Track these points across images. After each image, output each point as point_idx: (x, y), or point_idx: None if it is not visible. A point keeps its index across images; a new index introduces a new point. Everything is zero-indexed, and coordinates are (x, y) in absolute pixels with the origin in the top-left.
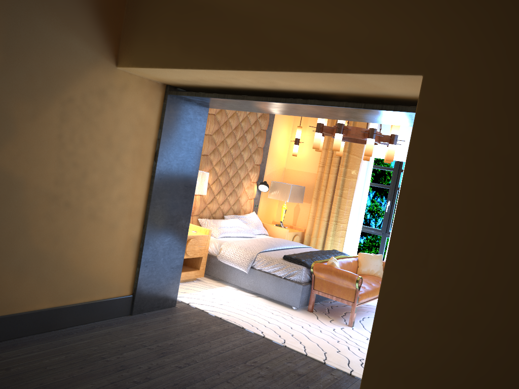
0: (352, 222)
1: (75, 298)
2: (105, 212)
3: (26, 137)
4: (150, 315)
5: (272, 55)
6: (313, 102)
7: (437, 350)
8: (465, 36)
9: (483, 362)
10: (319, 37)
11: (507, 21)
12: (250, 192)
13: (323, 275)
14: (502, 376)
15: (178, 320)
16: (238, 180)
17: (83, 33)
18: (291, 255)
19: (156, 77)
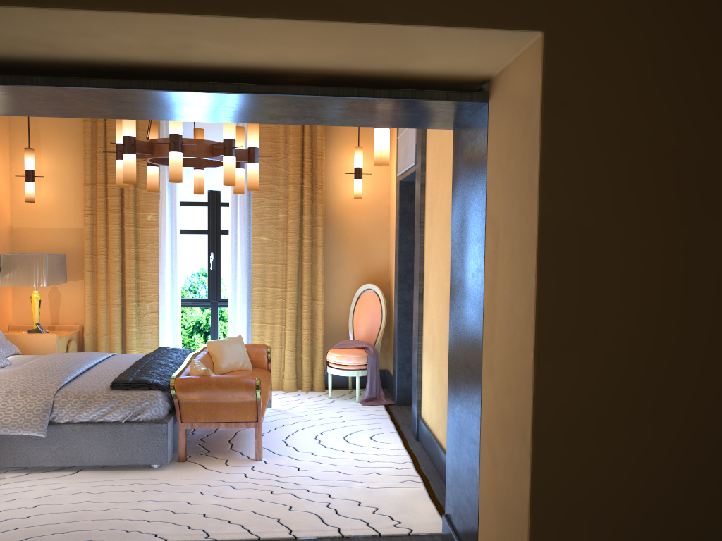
0: (166, 297)
1: None
2: None
3: None
4: None
5: None
6: (256, 87)
7: (632, 457)
8: None
9: (692, 449)
10: None
11: None
12: None
13: (197, 395)
14: (716, 459)
15: None
16: None
17: None
18: (124, 378)
19: None
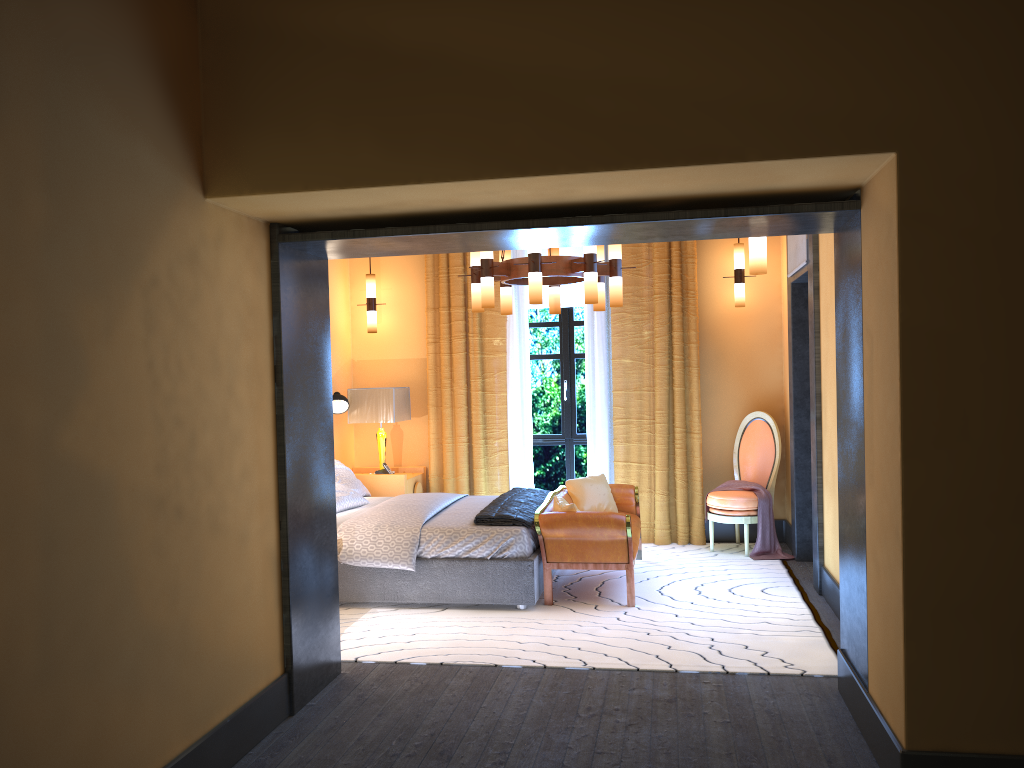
0: (516, 432)
1: (215, 713)
2: (229, 513)
3: (103, 378)
4: (323, 703)
5: (607, 143)
6: (627, 217)
7: (1011, 555)
8: (948, 88)
9: None
10: (697, 105)
11: (1004, 63)
12: None
13: (563, 532)
14: None
15: (381, 693)
16: None
17: (153, 133)
18: (486, 513)
19: (276, 210)
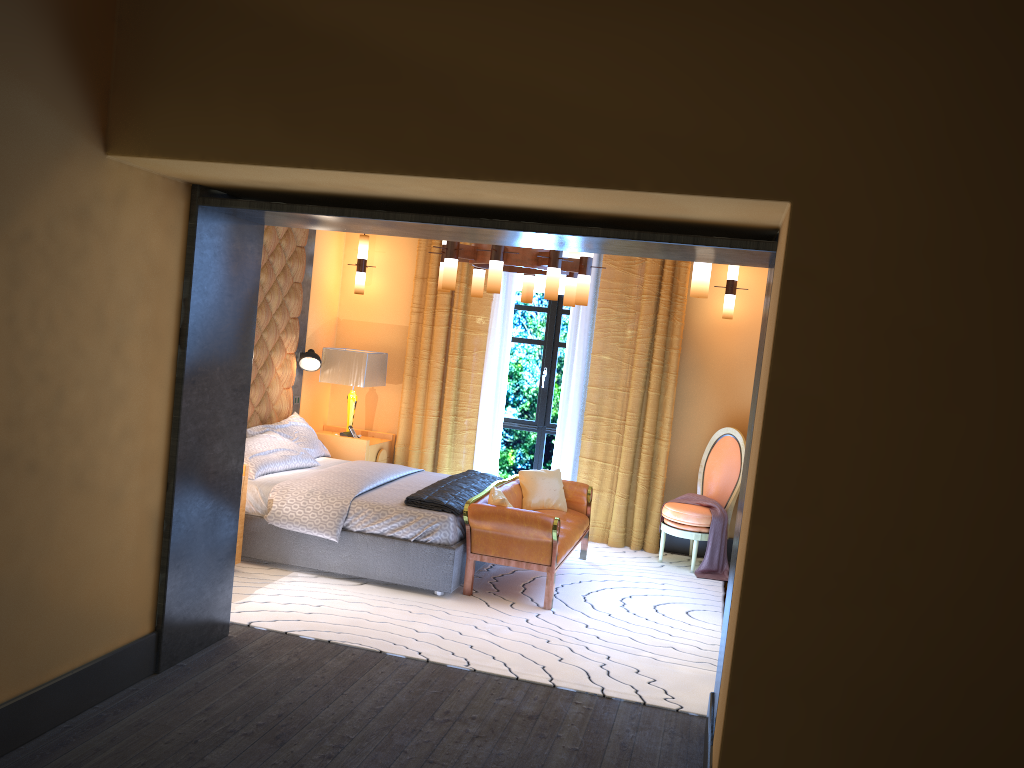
0: (486, 414)
1: (57, 665)
2: (100, 471)
3: None
4: (194, 665)
5: (500, 152)
6: (540, 226)
7: (846, 638)
8: (854, 141)
9: (917, 642)
10: (596, 125)
11: (917, 122)
12: (286, 375)
13: (490, 525)
14: (945, 658)
15: (254, 663)
16: (265, 354)
17: (43, 85)
18: (419, 495)
19: (188, 174)
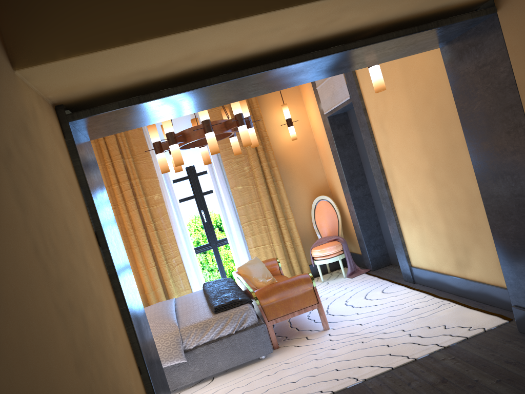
0: (185, 250)
1: None
2: (121, 380)
3: (8, 278)
4: None
5: None
6: (354, 44)
7: None
8: None
9: None
10: None
11: None
12: None
13: (274, 298)
14: None
15: None
16: None
17: None
18: (218, 303)
19: (75, 83)
